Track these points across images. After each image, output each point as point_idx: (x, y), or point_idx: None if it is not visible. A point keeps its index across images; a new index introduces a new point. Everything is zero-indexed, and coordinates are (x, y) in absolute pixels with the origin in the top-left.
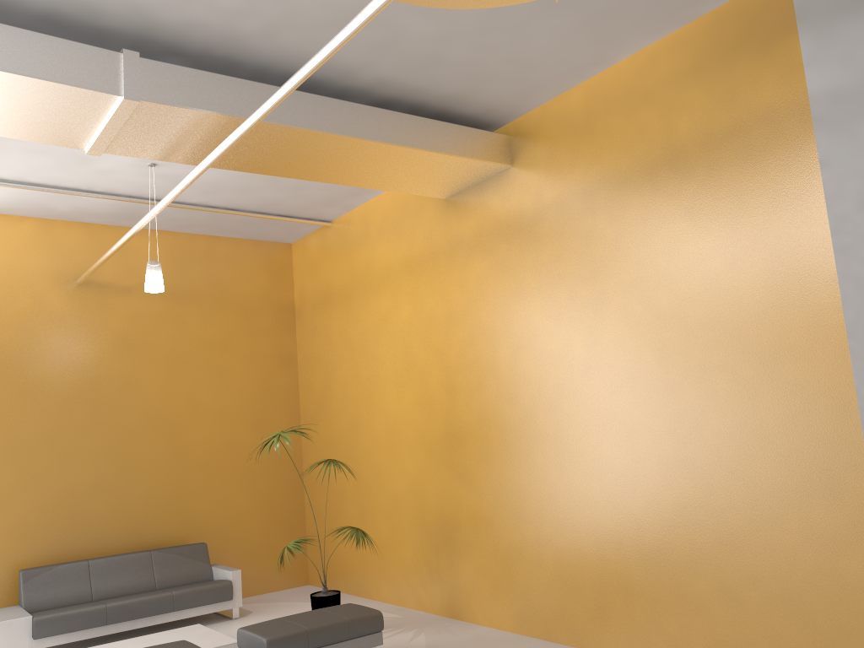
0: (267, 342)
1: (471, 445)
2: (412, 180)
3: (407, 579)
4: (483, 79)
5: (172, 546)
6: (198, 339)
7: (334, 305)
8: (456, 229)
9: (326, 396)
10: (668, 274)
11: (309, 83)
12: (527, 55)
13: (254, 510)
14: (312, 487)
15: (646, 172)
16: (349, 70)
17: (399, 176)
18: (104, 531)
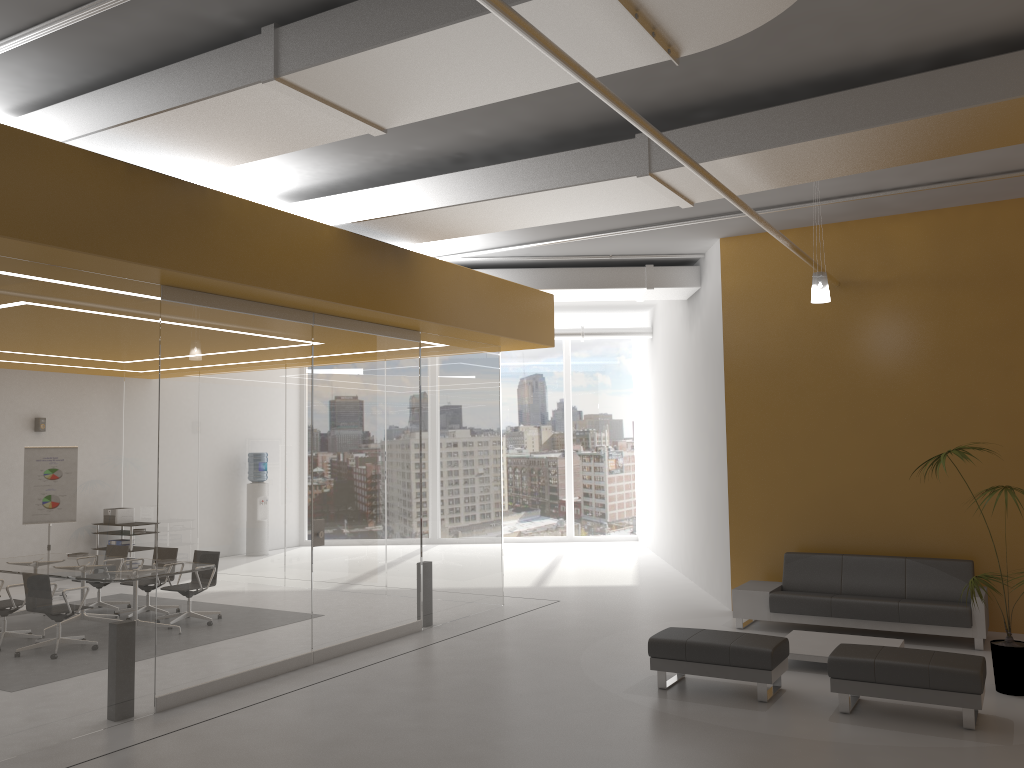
0: None
1: None
2: None
3: None
4: None
5: (944, 558)
6: (973, 329)
7: None
8: None
9: None
10: None
11: (833, 78)
12: None
13: None
14: None
15: None
16: (850, 55)
17: (1020, 127)
18: (869, 531)
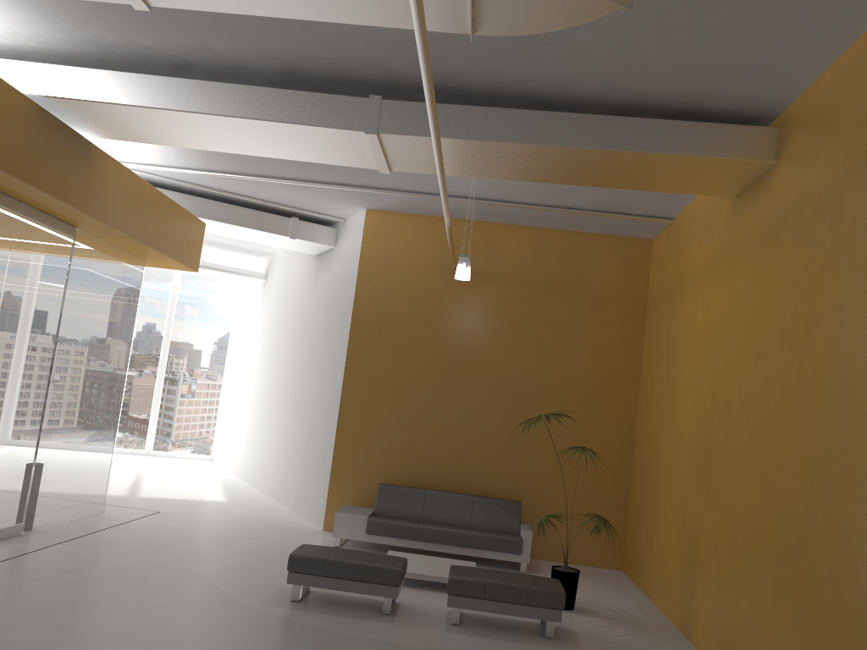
0: (612, 333)
1: (716, 462)
2: (673, 180)
3: (668, 586)
4: (706, 75)
5: (499, 498)
6: (546, 324)
7: (665, 302)
8: (737, 231)
9: (651, 392)
10: (861, 295)
11: (540, 99)
12: (732, 46)
13: (577, 486)
14: (634, 478)
15: (862, 169)
16: (564, 84)
17: (655, 178)
18: (447, 471)
